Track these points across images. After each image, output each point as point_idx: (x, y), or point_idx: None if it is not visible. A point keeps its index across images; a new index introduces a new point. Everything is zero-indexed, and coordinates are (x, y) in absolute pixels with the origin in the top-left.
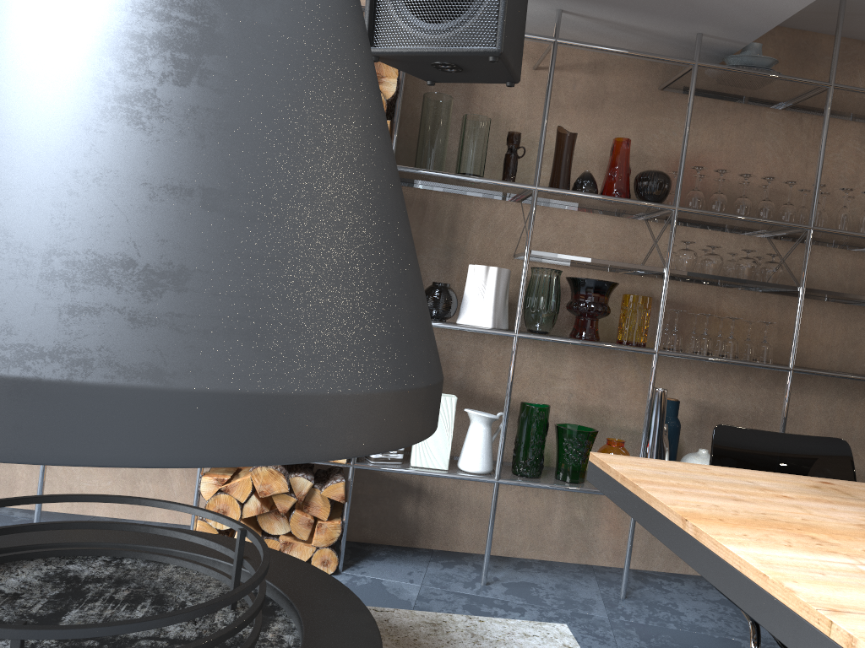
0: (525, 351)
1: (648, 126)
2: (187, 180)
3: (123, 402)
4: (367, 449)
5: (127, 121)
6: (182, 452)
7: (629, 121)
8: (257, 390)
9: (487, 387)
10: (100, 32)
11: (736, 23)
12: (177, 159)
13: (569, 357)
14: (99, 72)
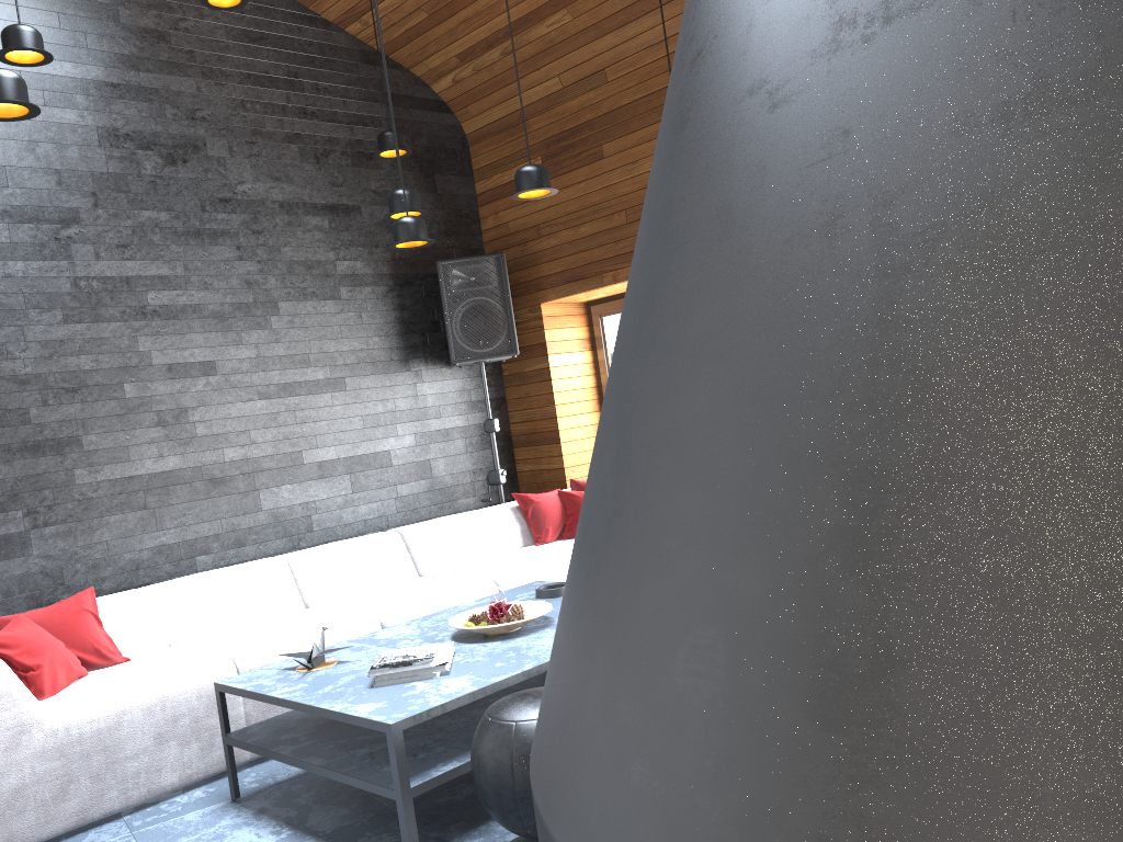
0: None
1: None
2: None
3: None
4: None
5: None
6: None
7: None
8: None
9: None
10: None
11: None
12: None
13: None
14: None
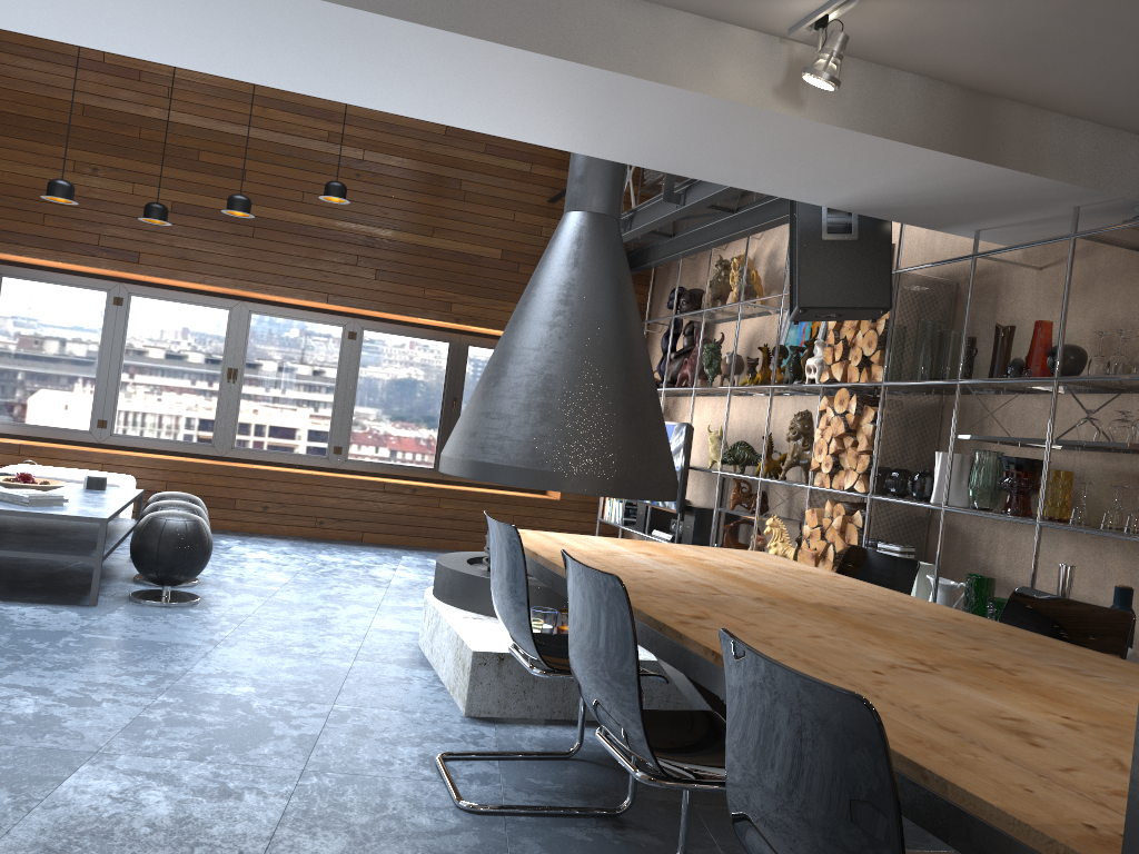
0: (1029, 535)
1: (1133, 294)
2: (485, 410)
3: (458, 461)
4: (509, 483)
5: (482, 398)
6: (464, 474)
7: (1116, 294)
8: (477, 460)
9: (1001, 570)
10: (487, 378)
11: (1060, 196)
12: (485, 406)
13: (1063, 542)
14: (483, 388)
